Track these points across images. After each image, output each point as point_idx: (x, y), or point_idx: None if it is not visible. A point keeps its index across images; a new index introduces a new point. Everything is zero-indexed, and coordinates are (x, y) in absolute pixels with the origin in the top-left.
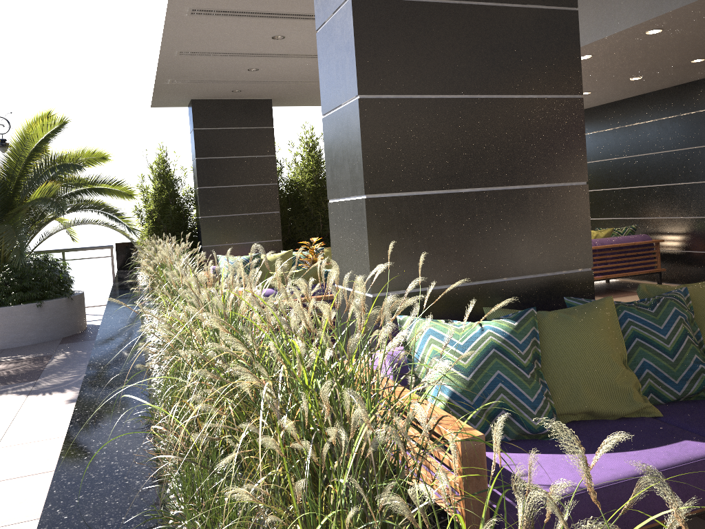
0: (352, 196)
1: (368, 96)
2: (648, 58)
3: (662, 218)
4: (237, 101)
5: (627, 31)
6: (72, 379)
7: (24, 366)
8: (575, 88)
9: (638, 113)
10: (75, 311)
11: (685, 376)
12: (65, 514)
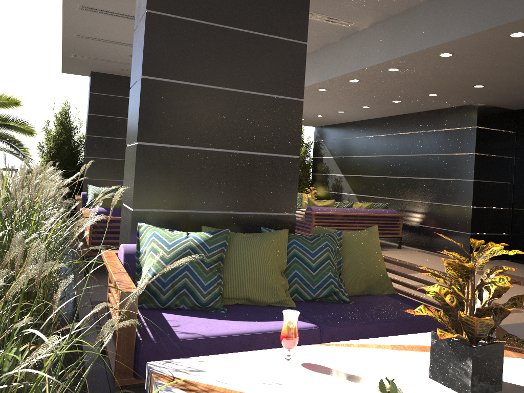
0: (134, 143)
1: (149, 77)
2: (398, 88)
3: (409, 200)
4: (126, 77)
5: (375, 66)
6: None
7: None
8: (298, 94)
9: (402, 126)
10: None
11: (320, 285)
12: None
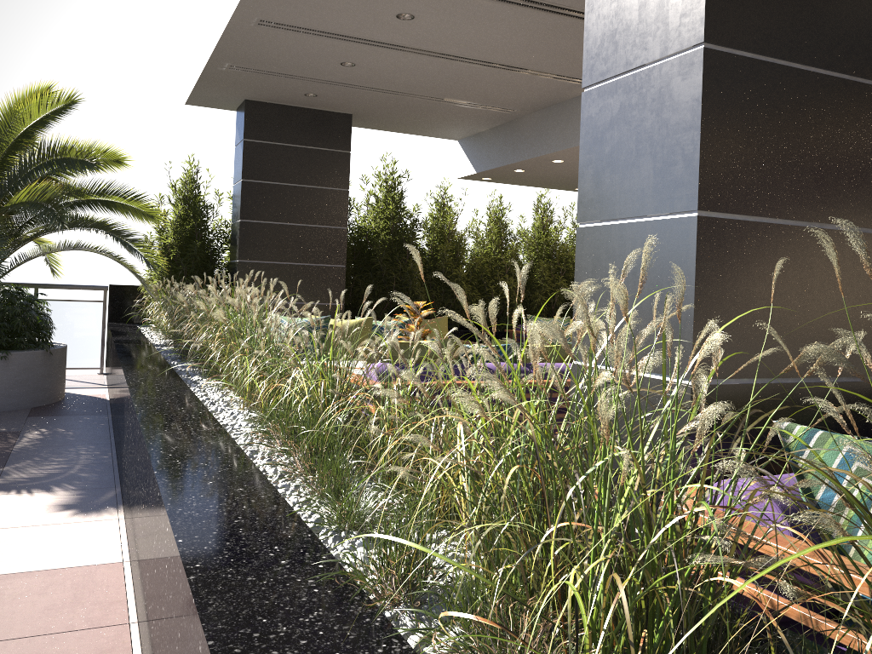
0: (654, 215)
1: (717, 47)
2: None
3: None
4: (307, 111)
5: None
6: (60, 472)
7: None
8: None
9: None
10: (53, 371)
11: None
12: None
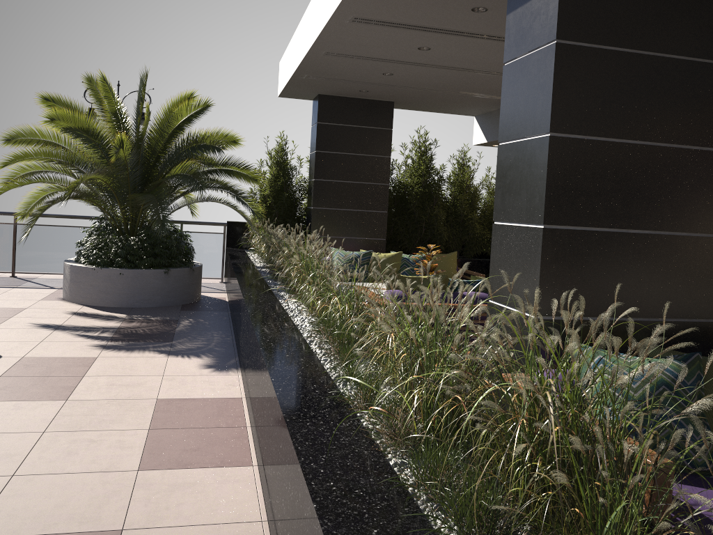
0: (526, 223)
1: (558, 134)
2: None
3: None
4: (361, 100)
5: None
6: (203, 346)
7: (156, 326)
8: None
9: None
10: (194, 282)
11: None
12: (320, 468)
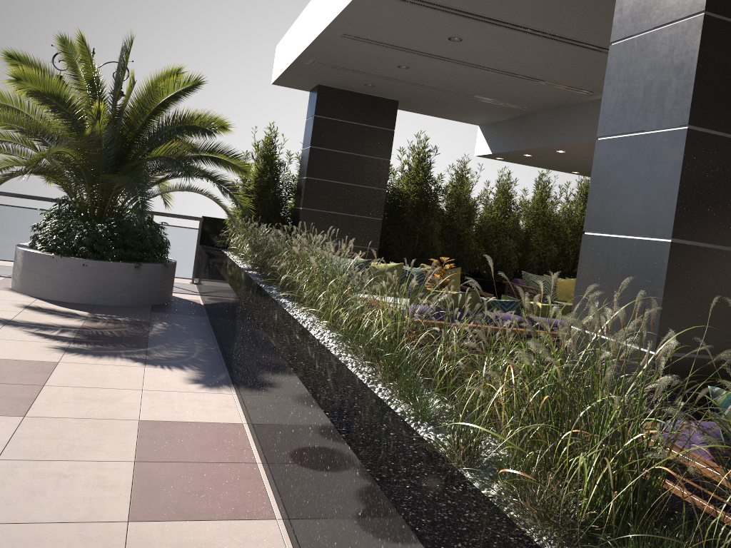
0: (640, 235)
1: (697, 128)
2: None
3: None
4: (364, 96)
5: None
6: (185, 356)
7: (125, 328)
8: None
9: None
10: (167, 280)
11: None
12: None
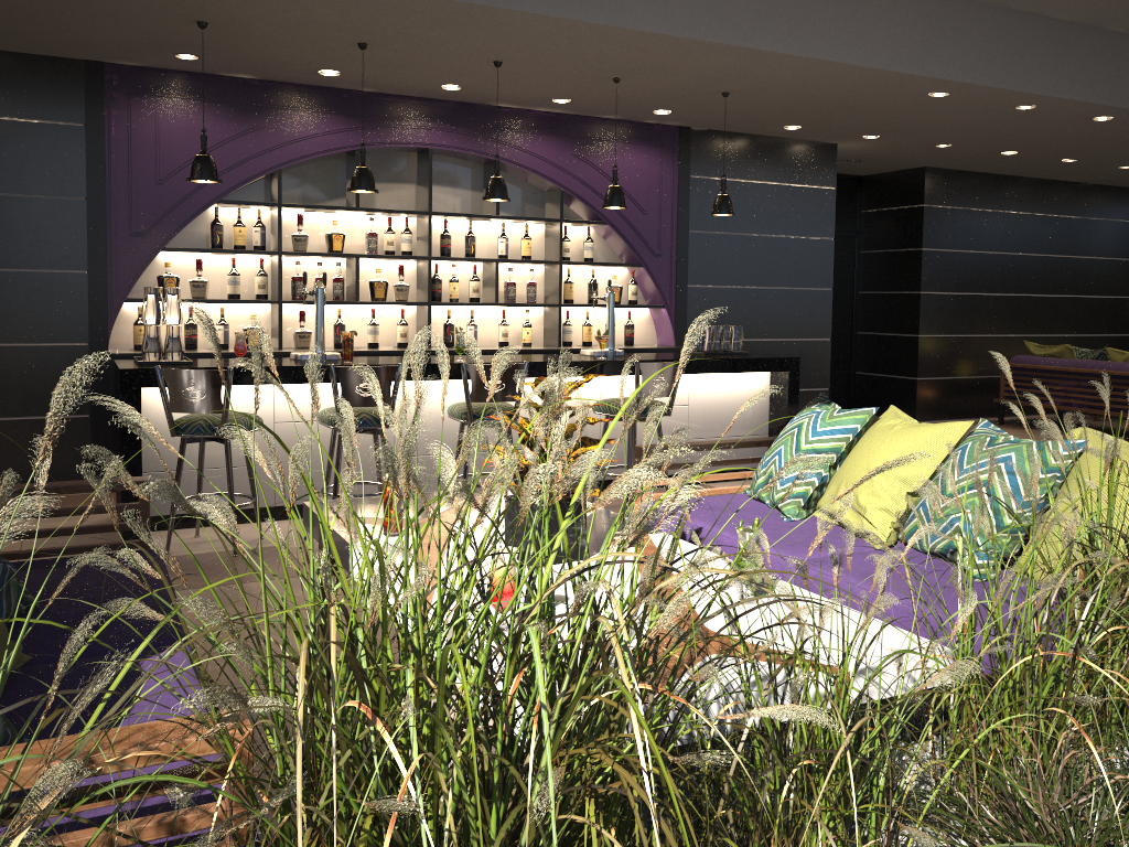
0: None
1: None
2: None
3: None
4: None
5: None
6: None
7: None
8: None
9: None
10: None
11: None
12: None
